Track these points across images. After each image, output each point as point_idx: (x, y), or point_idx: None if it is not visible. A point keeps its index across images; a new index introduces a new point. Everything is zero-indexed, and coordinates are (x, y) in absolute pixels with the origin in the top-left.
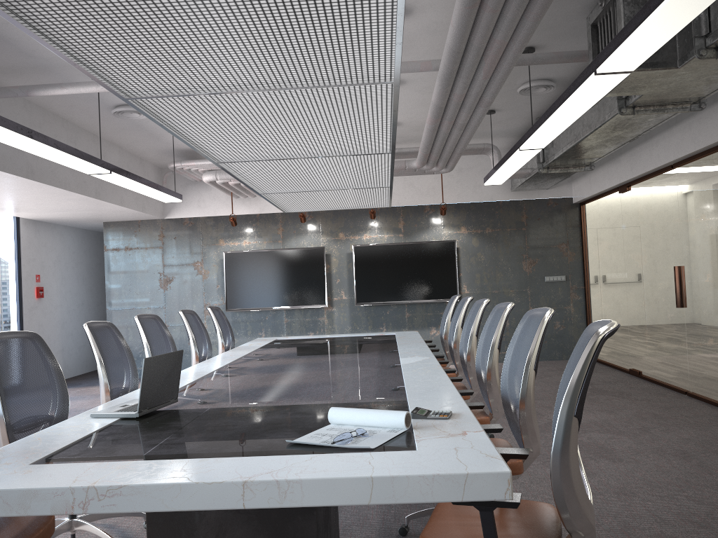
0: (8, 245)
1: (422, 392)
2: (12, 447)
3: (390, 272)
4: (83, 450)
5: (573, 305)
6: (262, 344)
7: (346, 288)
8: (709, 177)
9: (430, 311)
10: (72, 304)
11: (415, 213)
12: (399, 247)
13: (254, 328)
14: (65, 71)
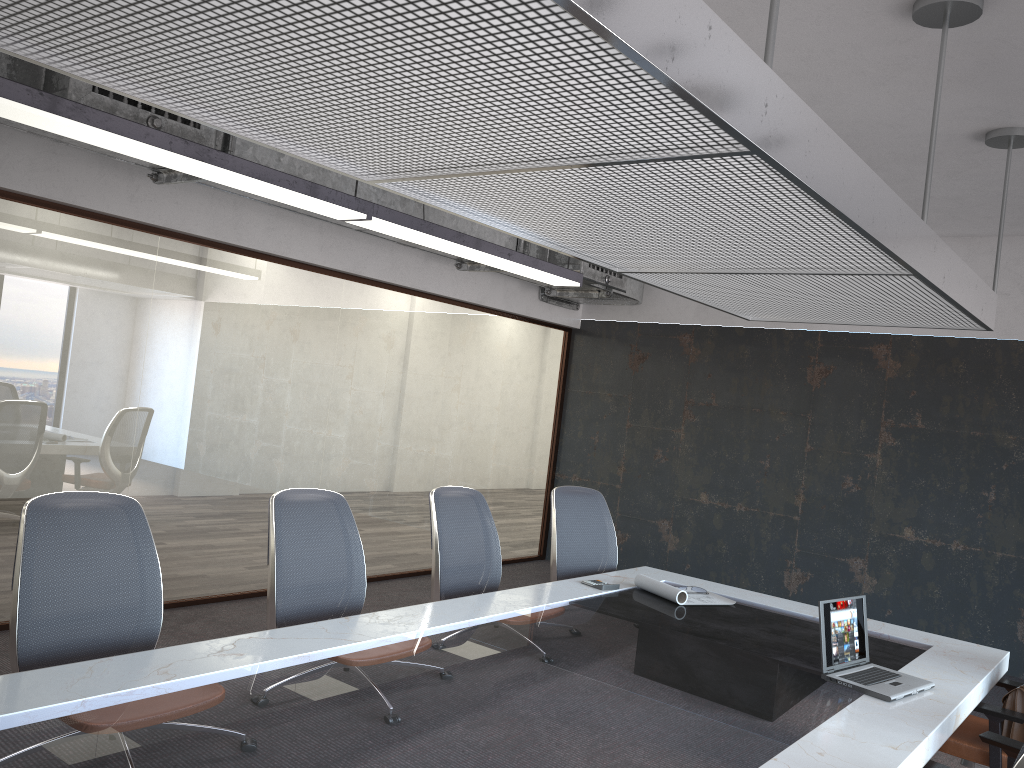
0: None
1: (535, 599)
2: (977, 668)
3: None
4: (899, 646)
5: None
6: None
7: None
8: None
9: None
10: None
11: None
12: None
13: None
14: None
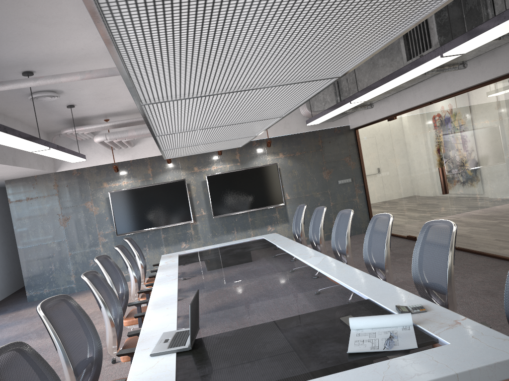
0: None
1: (370, 290)
2: None
3: (235, 191)
4: None
5: (358, 197)
6: (175, 261)
7: (204, 206)
8: (461, 109)
9: (265, 214)
10: None
11: (246, 147)
12: (239, 173)
13: (139, 245)
14: (1, 71)
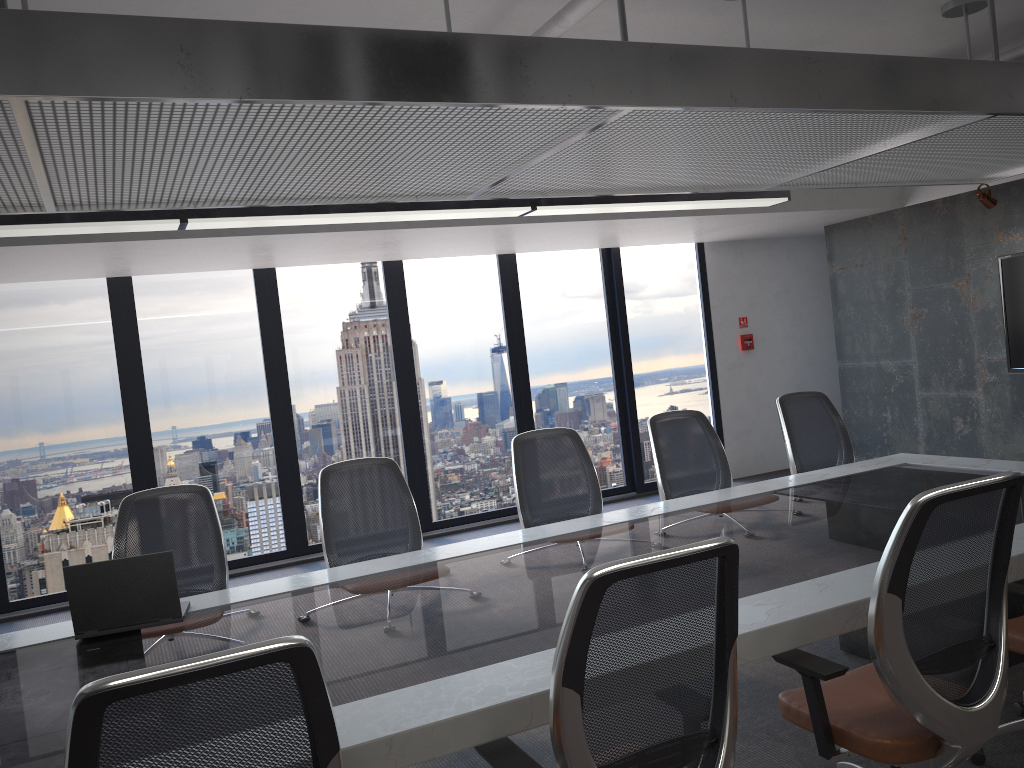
0: (686, 283)
1: None
2: None
3: None
4: None
5: None
6: (818, 479)
7: None
8: None
9: None
10: (819, 353)
11: None
12: None
13: None
14: None
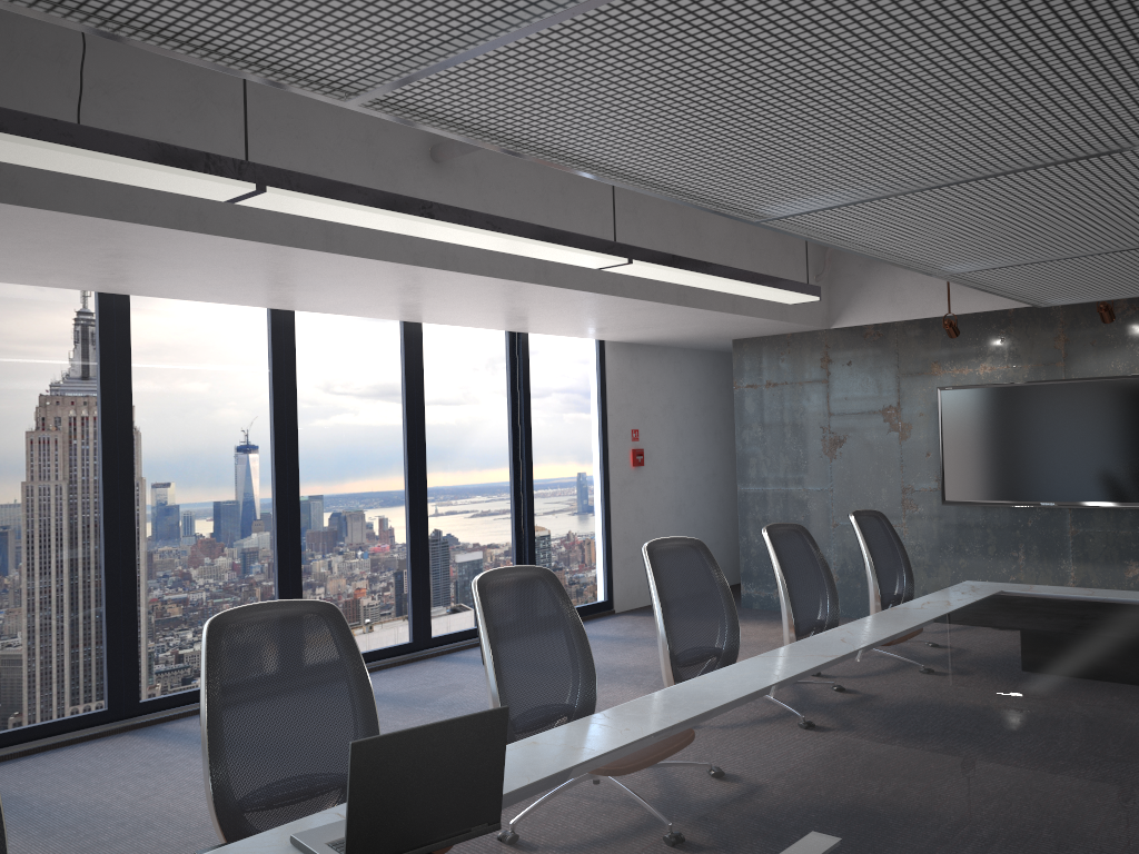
0: (586, 385)
1: None
2: None
3: None
4: None
5: None
6: (951, 606)
7: None
8: None
9: None
10: (695, 475)
11: None
12: None
13: (1001, 542)
14: None
